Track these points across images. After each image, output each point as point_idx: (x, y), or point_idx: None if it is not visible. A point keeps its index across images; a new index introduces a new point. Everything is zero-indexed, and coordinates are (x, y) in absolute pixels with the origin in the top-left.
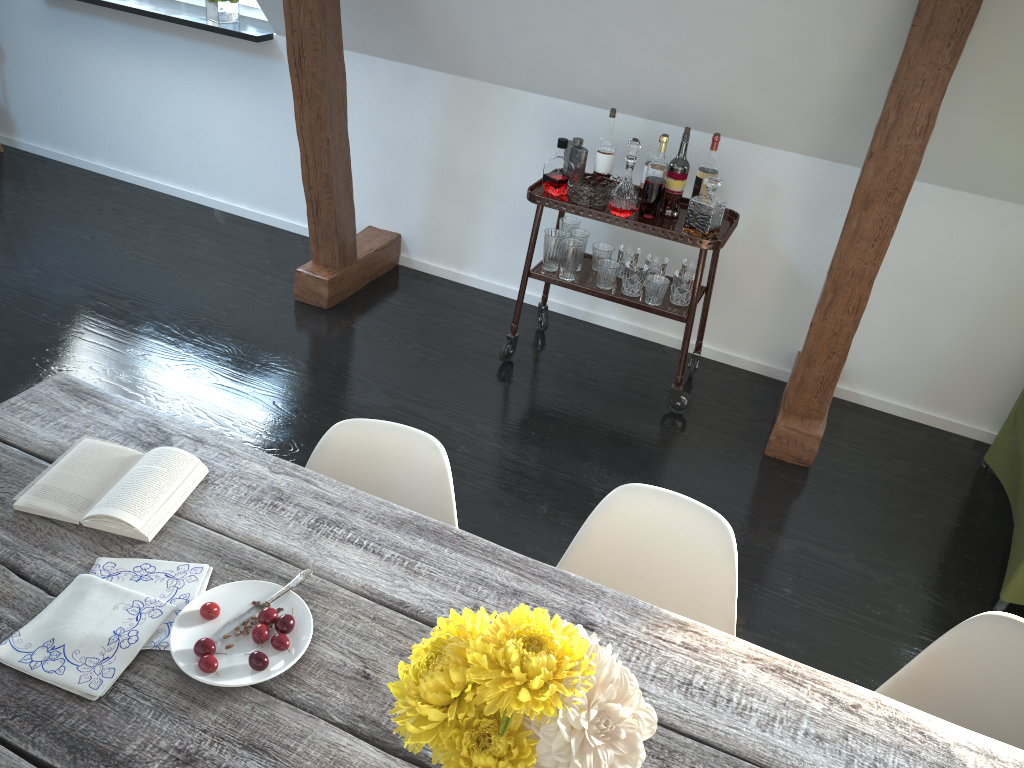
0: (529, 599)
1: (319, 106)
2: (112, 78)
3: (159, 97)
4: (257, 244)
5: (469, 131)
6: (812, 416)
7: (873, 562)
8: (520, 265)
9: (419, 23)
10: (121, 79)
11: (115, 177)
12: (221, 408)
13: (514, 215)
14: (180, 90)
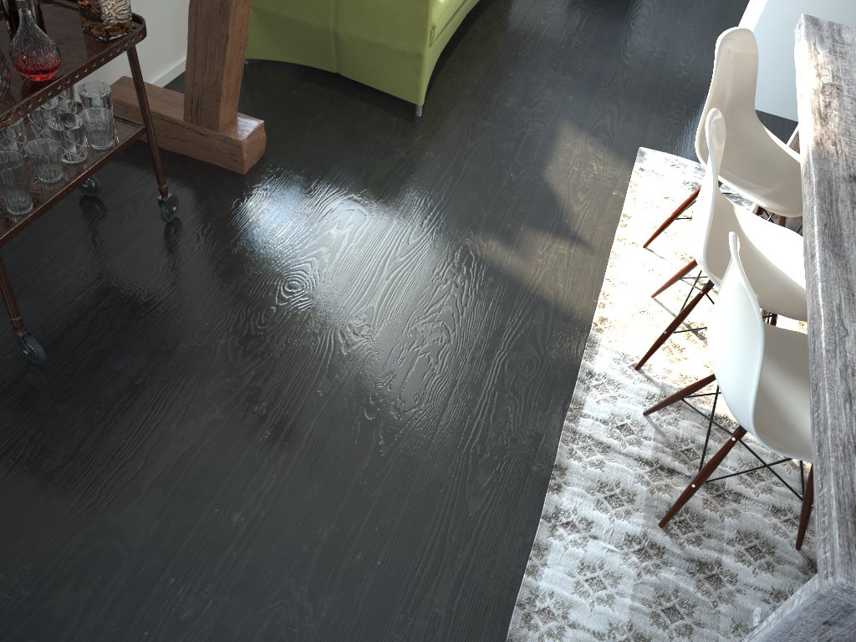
0: (854, 198)
1: None
2: None
3: None
4: None
5: None
6: (233, 117)
7: (383, 153)
8: None
9: None
10: None
11: None
12: None
13: None
14: None
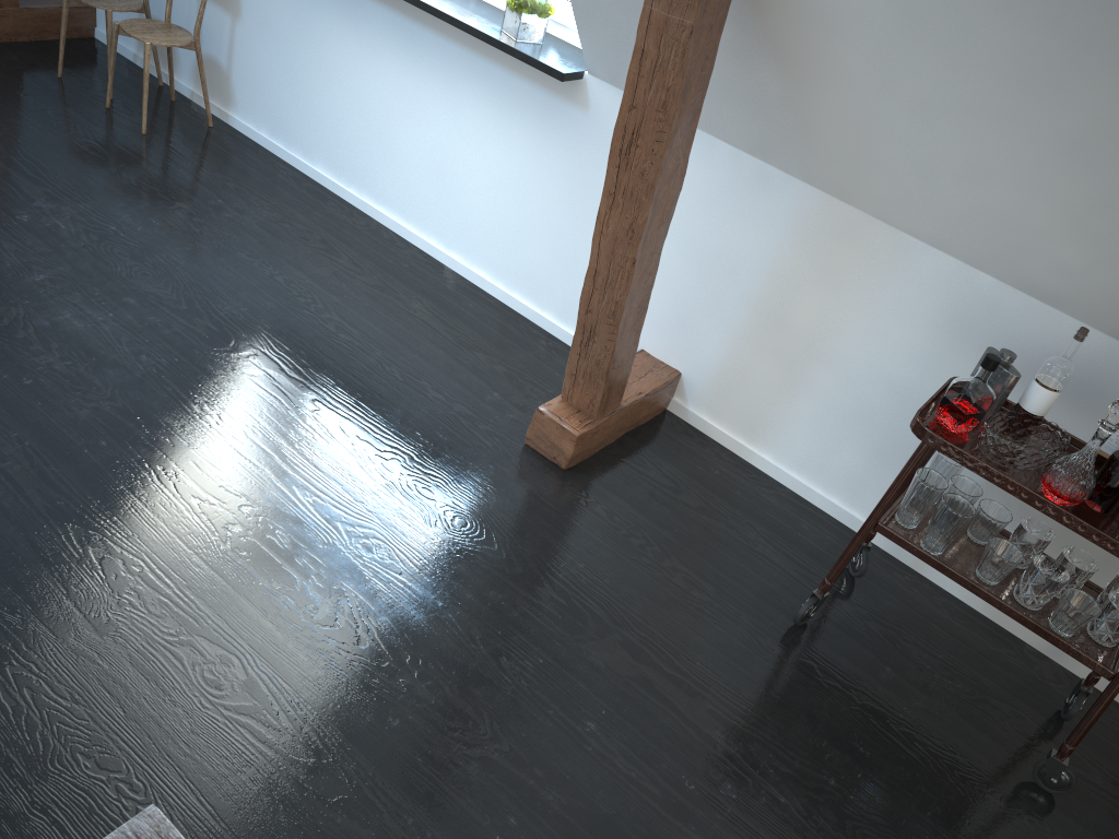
0: None
1: (637, 215)
2: (361, 73)
3: (413, 111)
4: (489, 336)
5: (824, 273)
6: None
7: None
8: (840, 466)
9: (806, 119)
10: (372, 77)
11: (334, 192)
12: (398, 626)
13: (853, 401)
14: (442, 110)
